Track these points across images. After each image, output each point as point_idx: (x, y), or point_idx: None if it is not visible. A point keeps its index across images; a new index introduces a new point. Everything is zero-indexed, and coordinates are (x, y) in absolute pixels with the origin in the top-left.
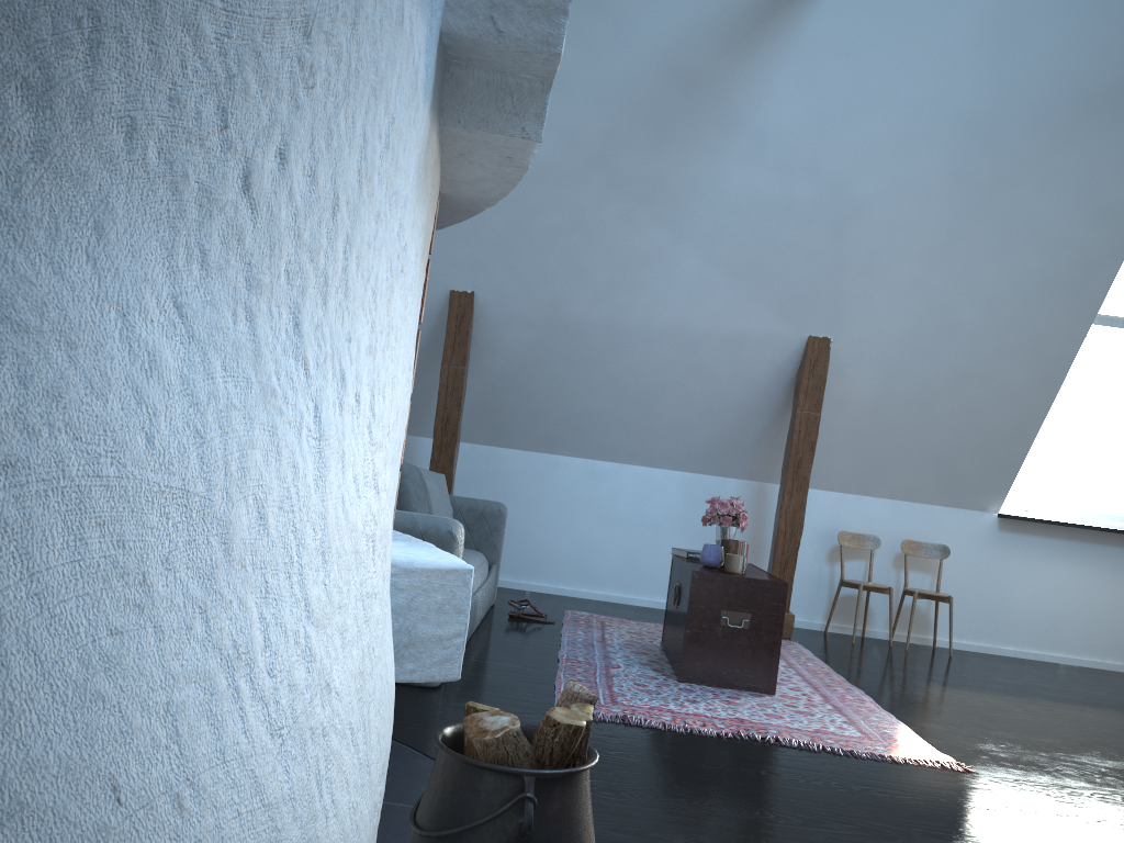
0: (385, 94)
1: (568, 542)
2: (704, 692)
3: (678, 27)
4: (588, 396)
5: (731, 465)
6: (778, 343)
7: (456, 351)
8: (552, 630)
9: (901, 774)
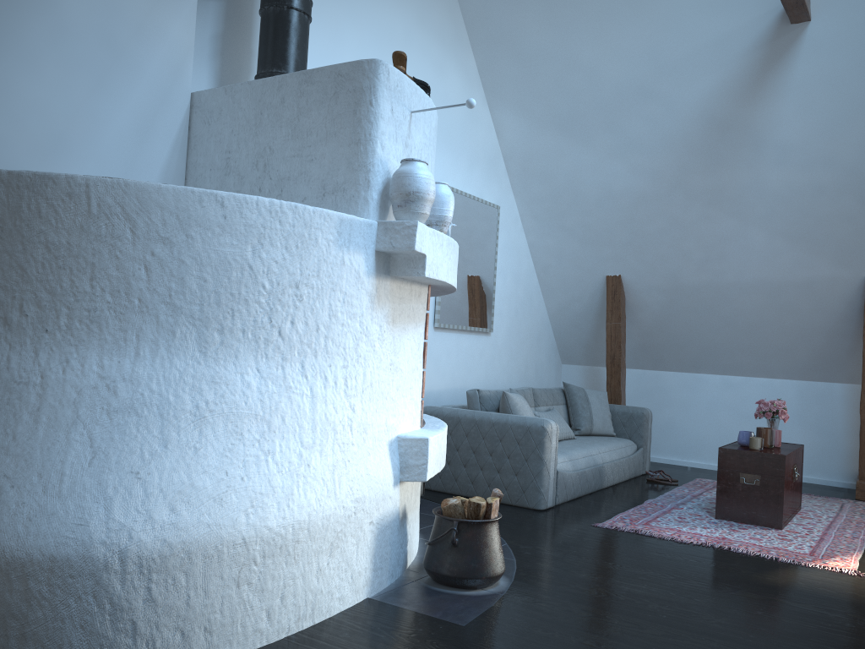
0: (339, 287)
1: (714, 433)
2: (724, 524)
3: (705, 96)
4: (712, 333)
5: (833, 373)
6: (842, 282)
7: (613, 313)
8: (667, 488)
9: (796, 571)
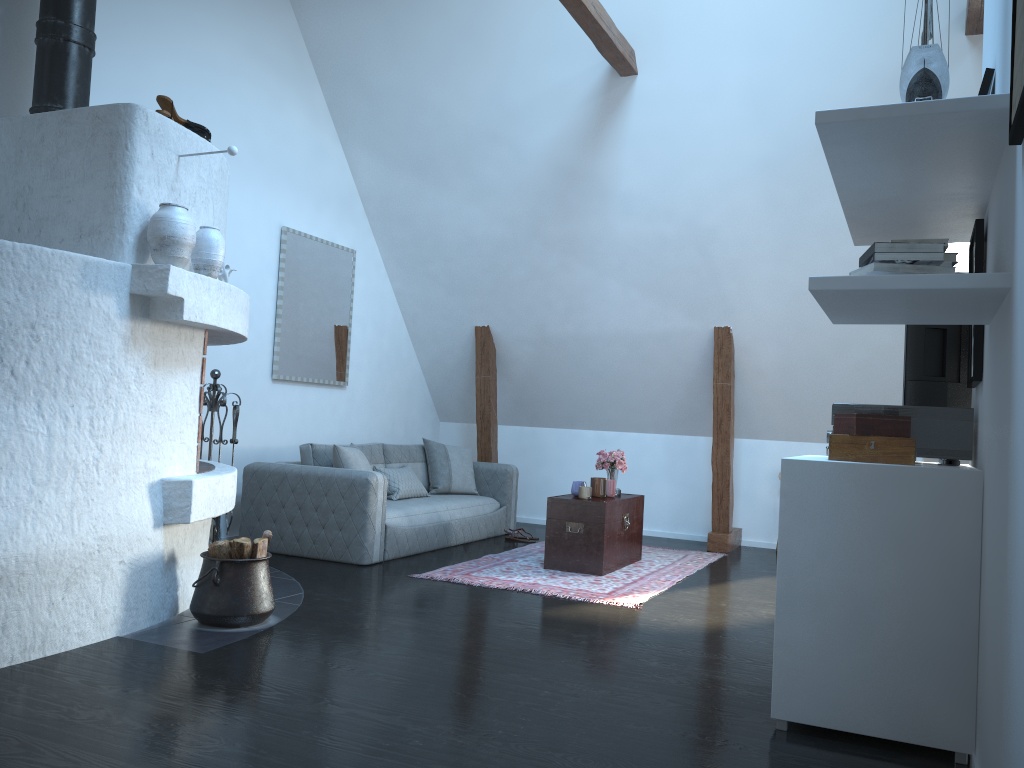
0: (84, 329)
1: None
2: (548, 573)
3: (551, 143)
4: (582, 386)
5: (697, 427)
6: (694, 334)
7: (483, 366)
8: (520, 545)
9: (580, 606)
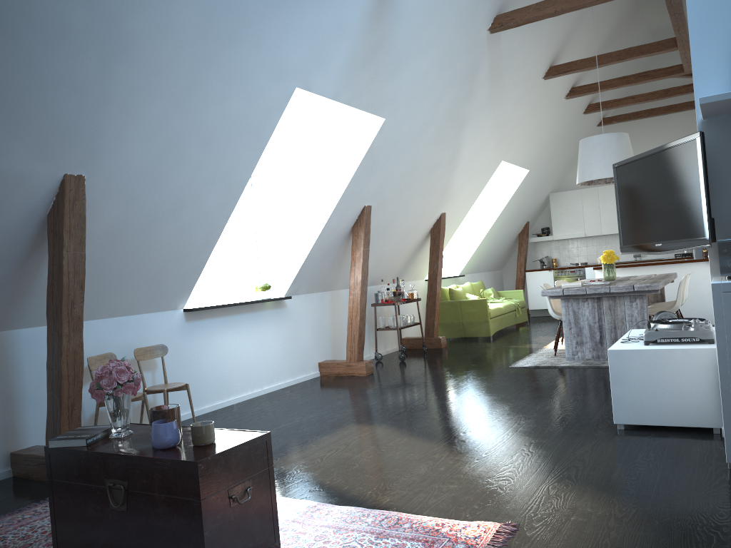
0: None
1: None
2: None
3: None
4: None
5: None
6: (34, 183)
7: None
8: None
9: None
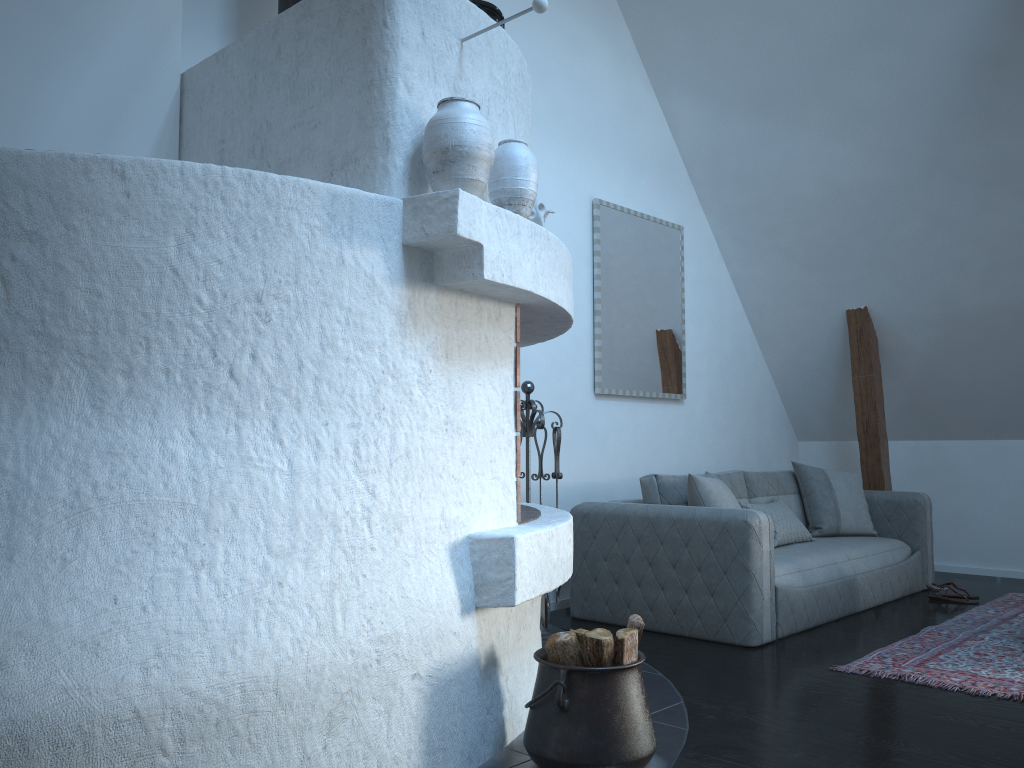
0: (337, 301)
1: None
2: None
3: (964, 23)
4: (1014, 378)
5: None
6: None
7: (861, 362)
8: (961, 609)
9: None
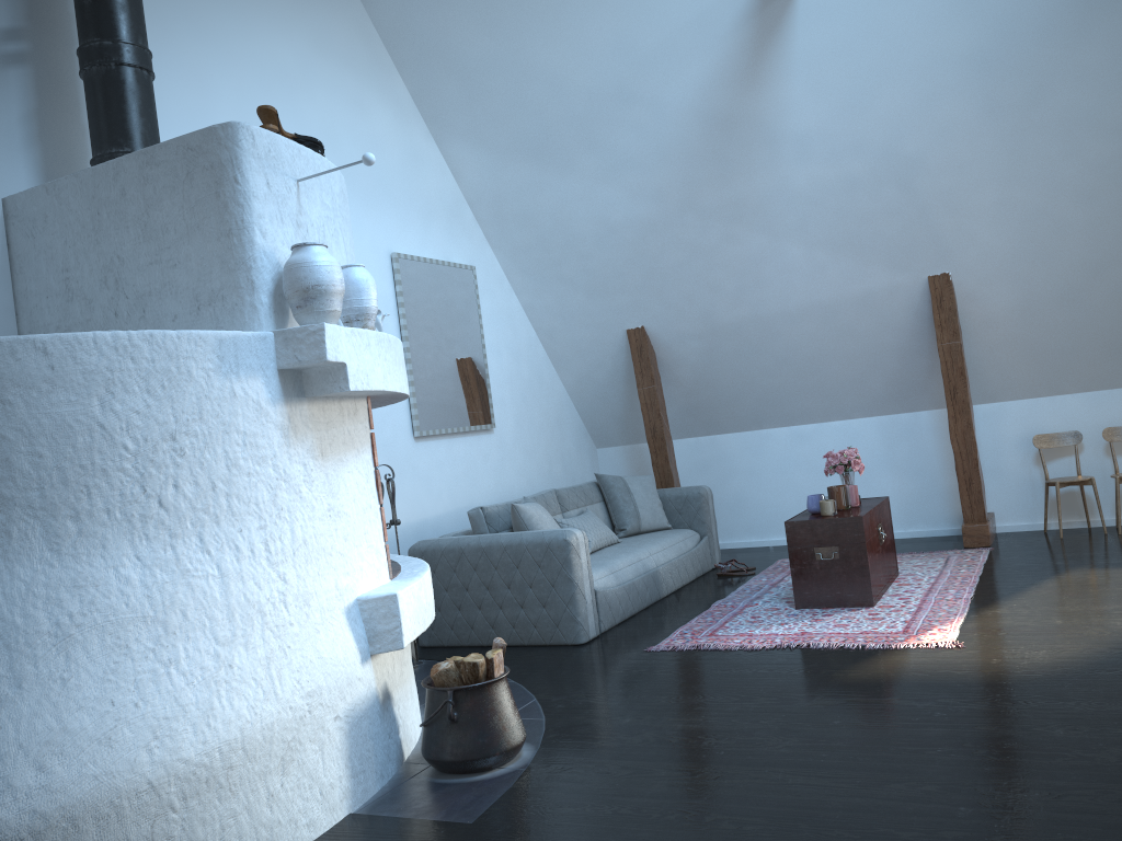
0: (235, 427)
1: (793, 499)
2: (806, 614)
3: (697, 89)
4: (767, 377)
5: (916, 401)
6: (903, 290)
7: (644, 375)
8: (742, 581)
9: (885, 657)
